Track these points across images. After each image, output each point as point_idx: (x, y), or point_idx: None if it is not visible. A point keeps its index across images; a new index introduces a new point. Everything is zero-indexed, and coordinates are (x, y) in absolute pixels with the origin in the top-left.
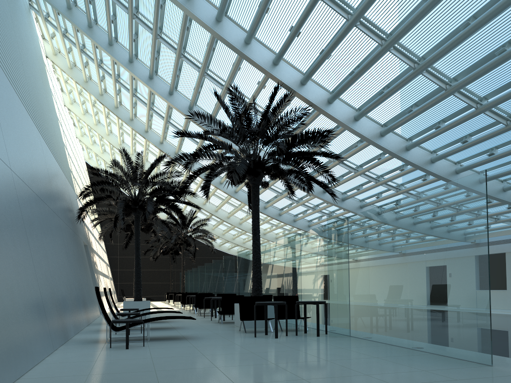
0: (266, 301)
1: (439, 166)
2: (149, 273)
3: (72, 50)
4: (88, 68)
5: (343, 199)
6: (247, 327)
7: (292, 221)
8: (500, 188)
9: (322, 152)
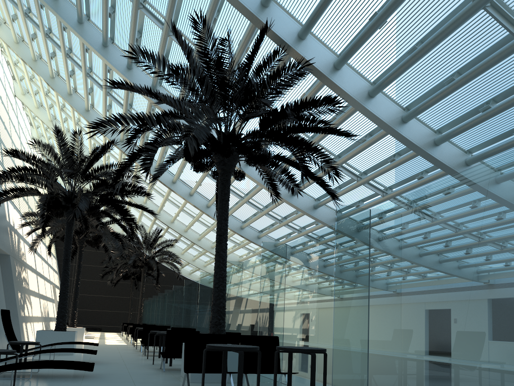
0: (226, 345)
1: None
2: (107, 299)
3: (18, 18)
4: (37, 42)
5: None
6: (197, 381)
7: None
8: None
9: (325, 128)
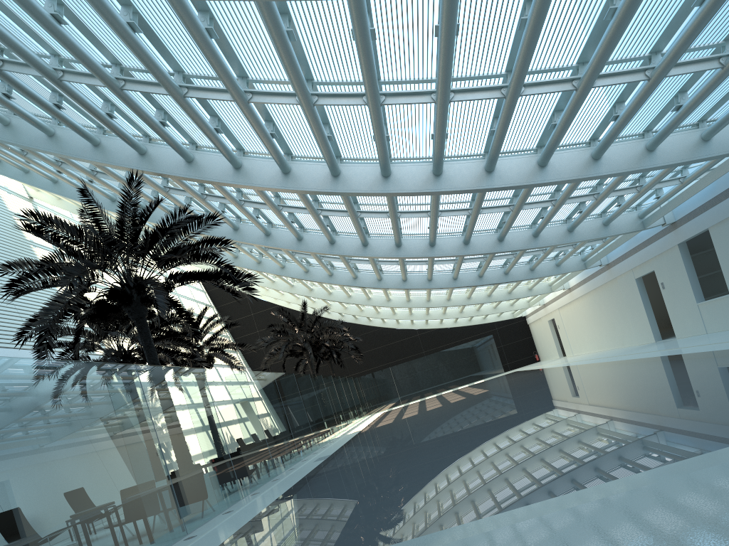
0: None
1: (400, 177)
2: None
3: None
4: None
5: (396, 245)
6: None
7: (401, 281)
8: (533, 165)
9: (175, 248)
